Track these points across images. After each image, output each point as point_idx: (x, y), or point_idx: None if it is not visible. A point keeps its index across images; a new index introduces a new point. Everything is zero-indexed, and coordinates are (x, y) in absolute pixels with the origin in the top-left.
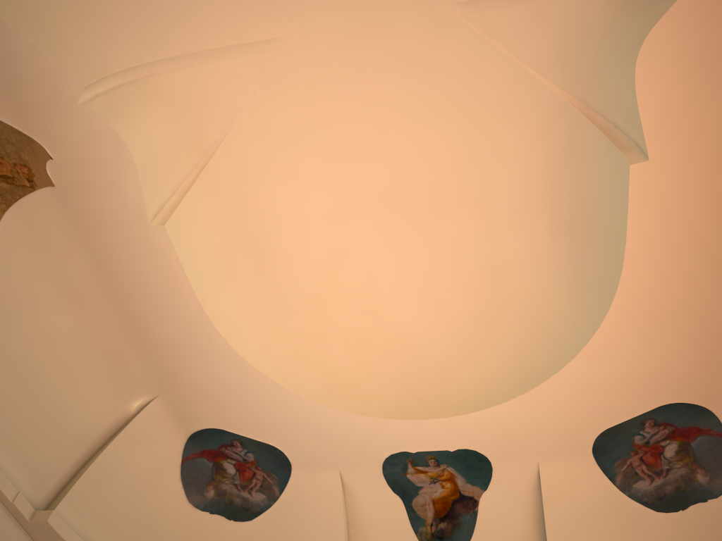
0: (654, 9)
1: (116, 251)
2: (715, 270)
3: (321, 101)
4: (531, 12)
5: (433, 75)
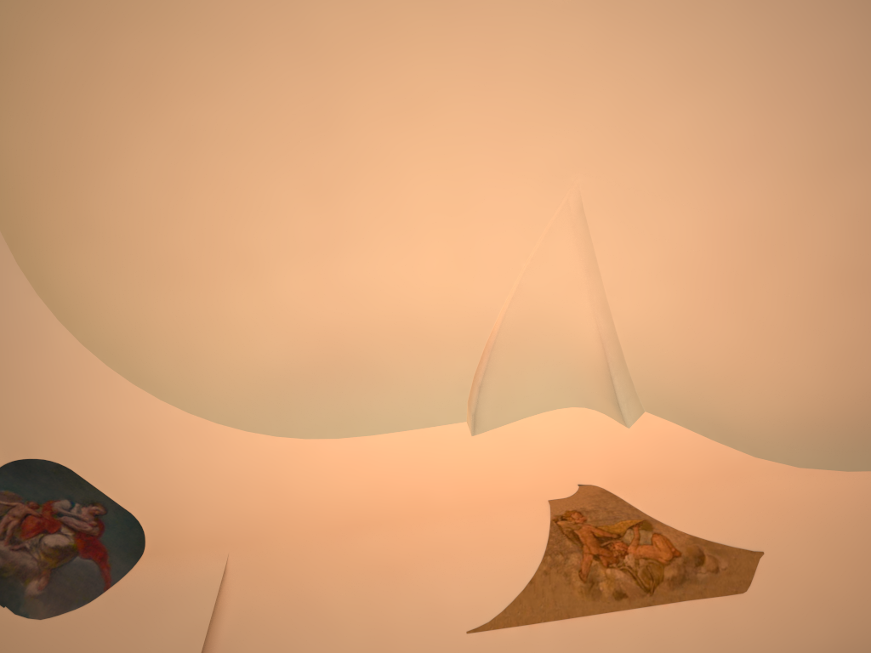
0: (610, 406)
1: None
2: (343, 516)
3: (473, 26)
4: (574, 277)
5: (499, 171)
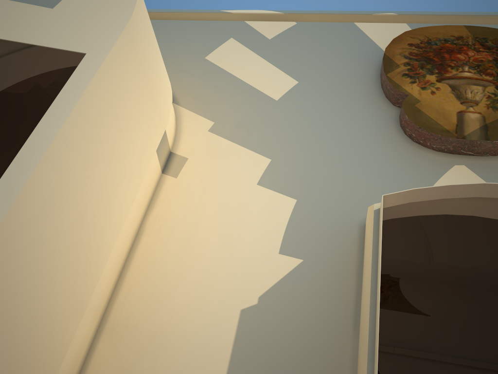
0: None
1: (438, 276)
2: None
3: None
4: None
5: None
